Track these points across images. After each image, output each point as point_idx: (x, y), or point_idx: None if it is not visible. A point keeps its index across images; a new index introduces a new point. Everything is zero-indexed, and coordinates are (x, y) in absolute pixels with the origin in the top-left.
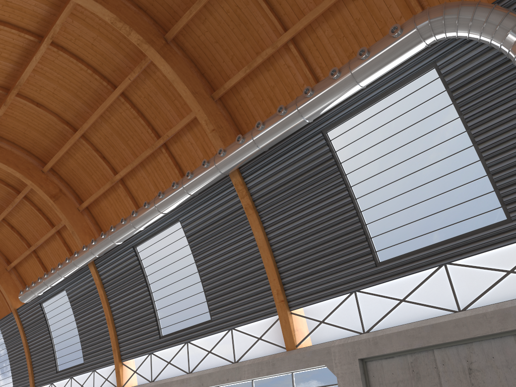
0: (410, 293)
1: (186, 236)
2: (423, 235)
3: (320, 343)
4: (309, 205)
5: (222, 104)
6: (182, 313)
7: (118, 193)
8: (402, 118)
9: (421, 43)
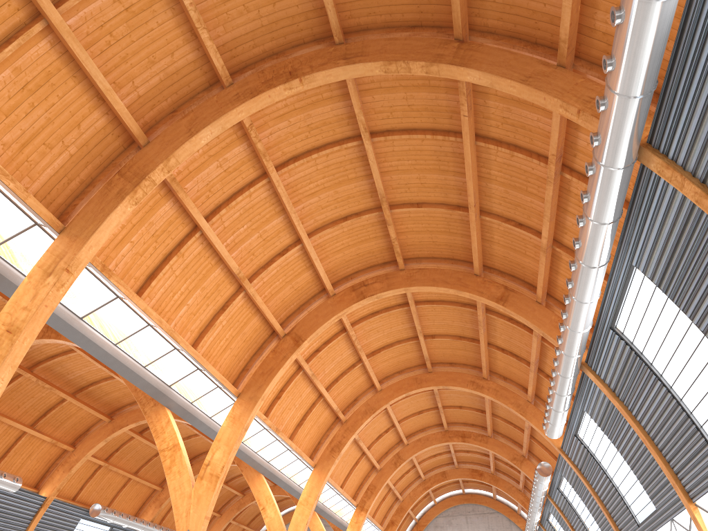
0: None
1: (656, 285)
2: None
3: None
4: None
5: (587, 61)
6: None
7: (565, 261)
8: None
9: None
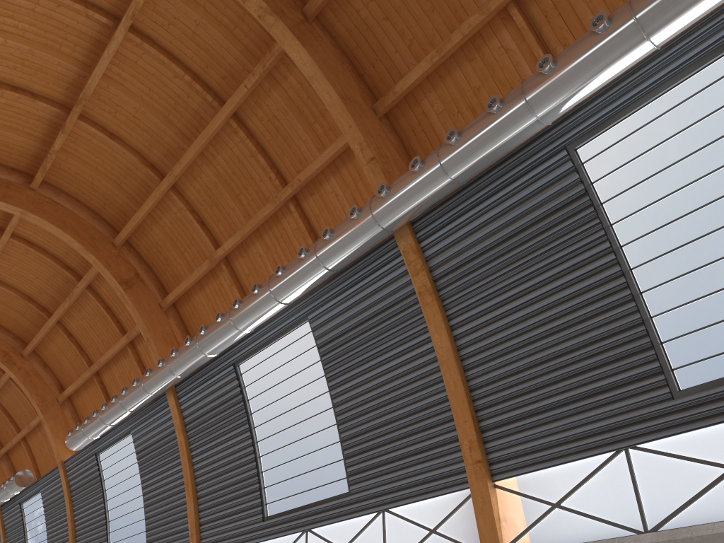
0: None
1: (317, 345)
2: None
3: None
4: (537, 285)
5: (391, 124)
6: (302, 478)
7: (220, 281)
8: None
9: None
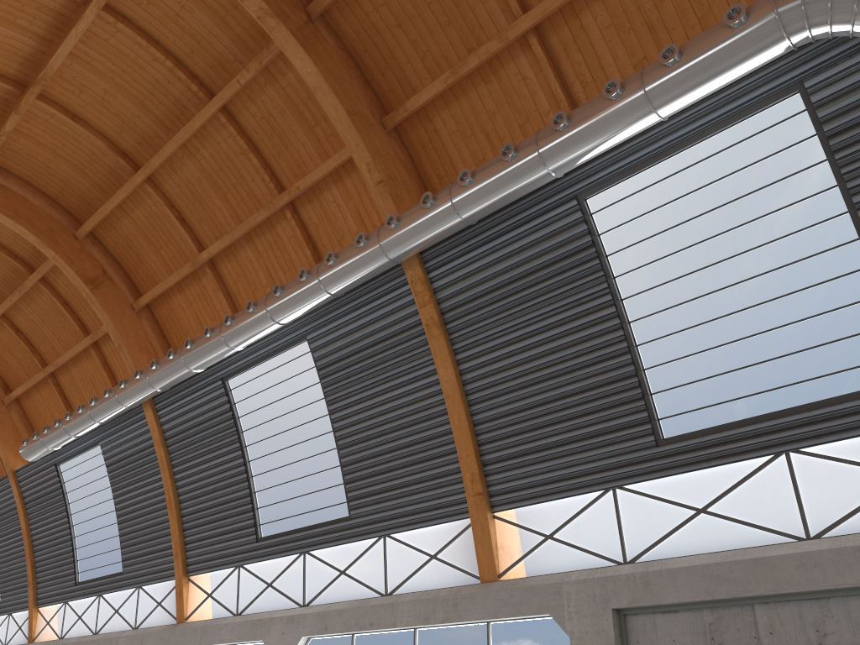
0: (717, 499)
1: (317, 367)
2: (749, 395)
3: (543, 574)
4: (542, 328)
5: (400, 138)
6: (299, 500)
7: (203, 285)
8: (728, 182)
9: (782, 42)
